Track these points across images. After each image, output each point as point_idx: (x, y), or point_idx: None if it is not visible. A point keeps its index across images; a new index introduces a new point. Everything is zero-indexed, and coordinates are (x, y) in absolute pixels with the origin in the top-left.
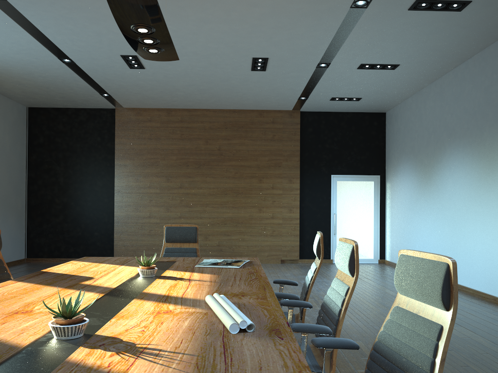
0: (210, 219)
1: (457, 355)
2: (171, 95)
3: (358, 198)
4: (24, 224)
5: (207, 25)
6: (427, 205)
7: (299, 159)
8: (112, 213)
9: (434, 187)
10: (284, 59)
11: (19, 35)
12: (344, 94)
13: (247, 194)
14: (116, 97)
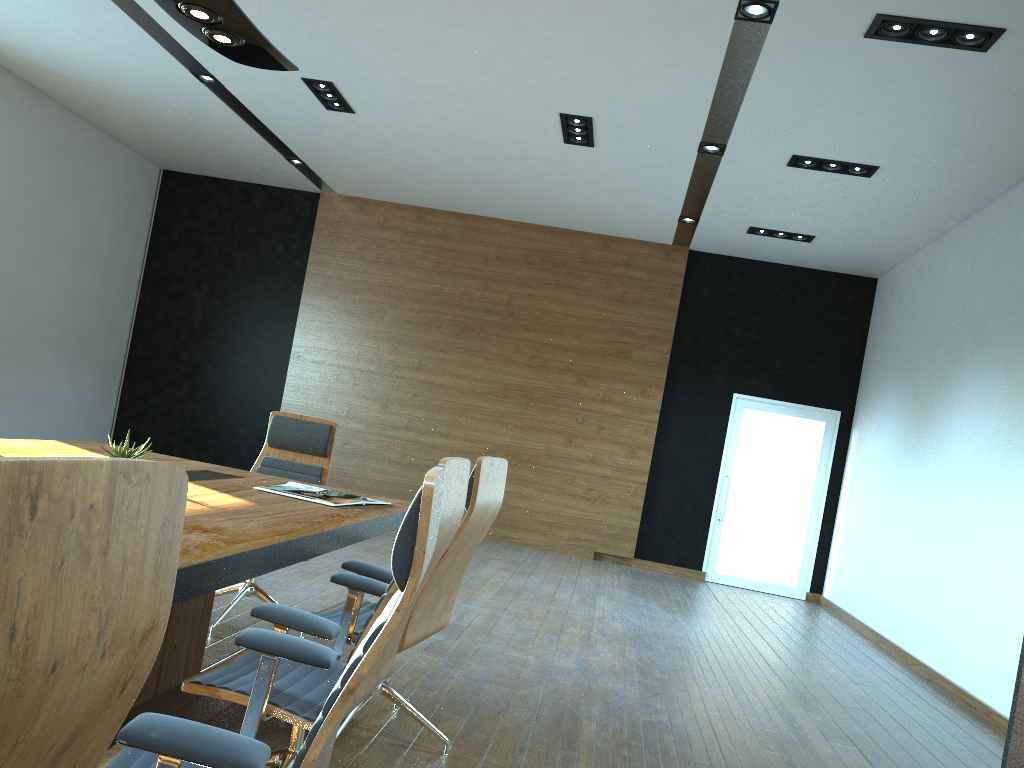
0: (466, 442)
1: None
2: (420, 178)
3: (785, 452)
4: (116, 391)
5: (451, 30)
6: (910, 487)
7: (669, 348)
8: (280, 397)
9: (929, 449)
10: (627, 126)
11: (110, 15)
12: (775, 224)
13: (548, 403)
14: (318, 170)
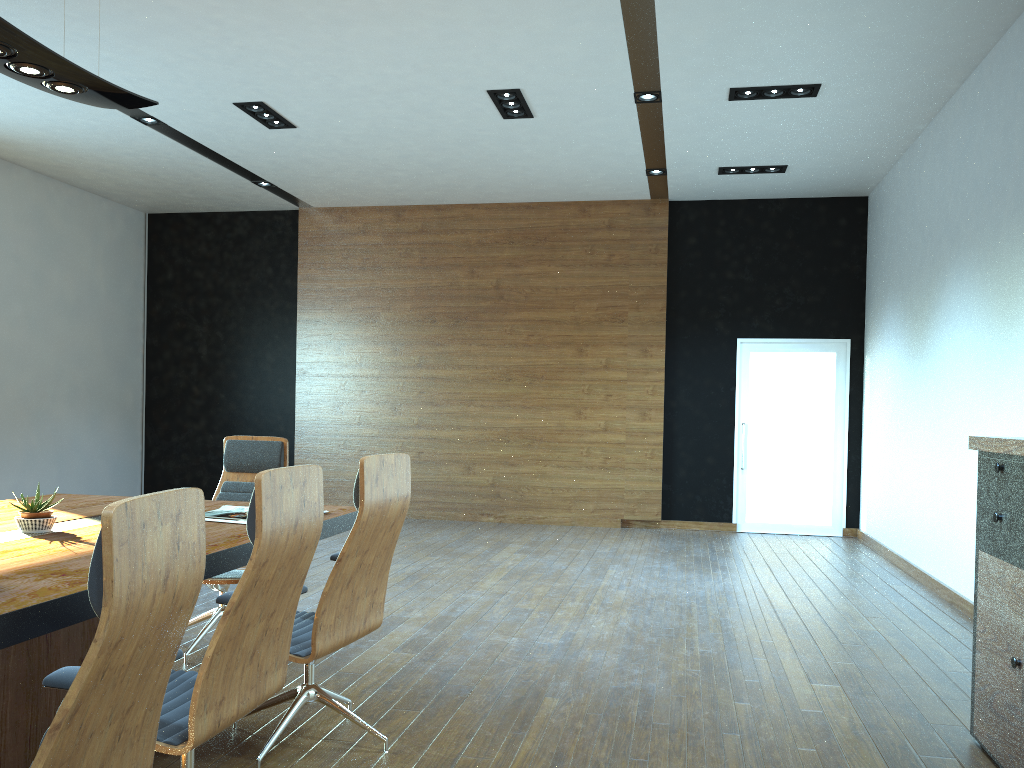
0: (478, 430)
1: (733, 747)
2: (384, 178)
3: (799, 390)
4: (140, 434)
5: (350, 29)
6: (917, 407)
7: (664, 304)
8: (293, 416)
9: (928, 365)
10: (556, 90)
11: None
12: (742, 160)
13: (552, 379)
14: (287, 188)
